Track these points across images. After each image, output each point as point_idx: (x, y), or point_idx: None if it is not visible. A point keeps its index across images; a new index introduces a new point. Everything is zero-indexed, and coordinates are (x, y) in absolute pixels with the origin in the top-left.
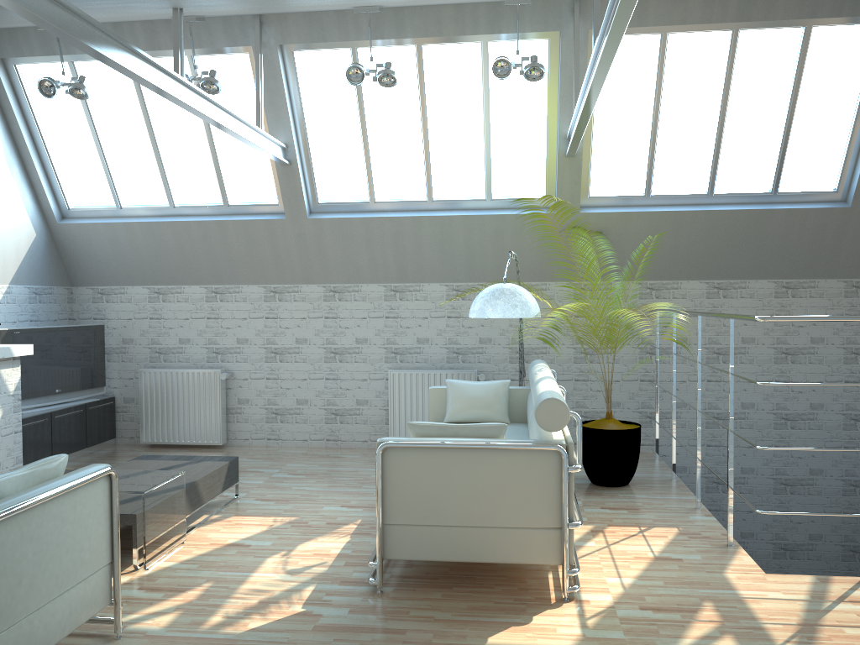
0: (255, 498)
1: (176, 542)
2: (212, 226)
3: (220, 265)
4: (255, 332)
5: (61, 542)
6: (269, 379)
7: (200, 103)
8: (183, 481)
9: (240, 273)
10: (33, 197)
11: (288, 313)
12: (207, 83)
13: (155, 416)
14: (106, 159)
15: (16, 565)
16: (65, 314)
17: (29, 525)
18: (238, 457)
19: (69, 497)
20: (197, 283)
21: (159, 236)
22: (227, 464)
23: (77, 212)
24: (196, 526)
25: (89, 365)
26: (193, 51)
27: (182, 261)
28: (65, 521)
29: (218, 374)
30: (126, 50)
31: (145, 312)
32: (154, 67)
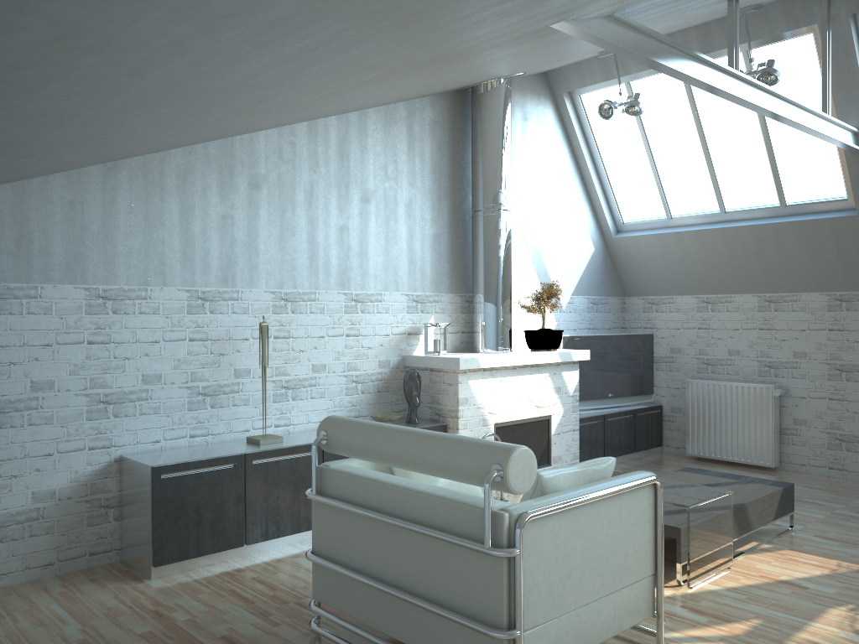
0: (814, 534)
1: (722, 565)
2: (766, 229)
3: (774, 272)
4: (815, 346)
5: (607, 544)
6: (831, 399)
7: (755, 96)
8: (730, 502)
9: (798, 279)
10: (592, 215)
11: (857, 325)
12: (763, 75)
13: (701, 429)
14: (657, 171)
15: (566, 558)
16: (617, 323)
17: (579, 521)
18: (793, 484)
19: (615, 500)
20: (748, 291)
21: (708, 244)
22: (780, 489)
23: (630, 225)
24: (743, 552)
25: (638, 373)
26: (748, 44)
27: (732, 269)
28: (611, 523)
29: (771, 390)
30: (678, 53)
31: (693, 322)
32: (706, 65)
